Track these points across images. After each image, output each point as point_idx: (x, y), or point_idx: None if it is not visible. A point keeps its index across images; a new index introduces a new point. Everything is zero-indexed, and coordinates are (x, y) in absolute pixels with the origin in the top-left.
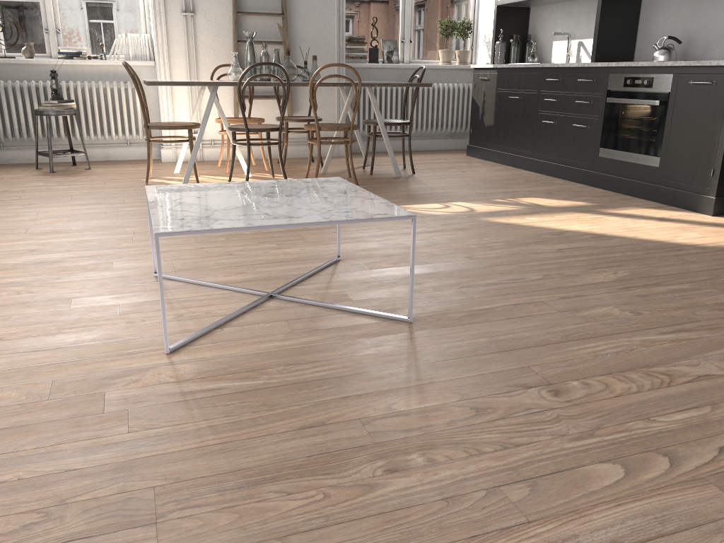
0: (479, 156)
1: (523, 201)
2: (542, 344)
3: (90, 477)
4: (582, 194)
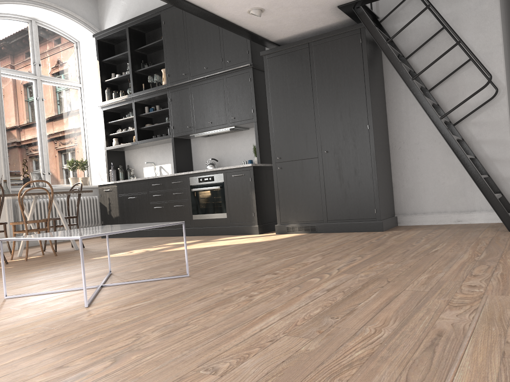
0: (112, 236)
1: (168, 244)
2: (251, 268)
3: (135, 328)
4: (192, 238)
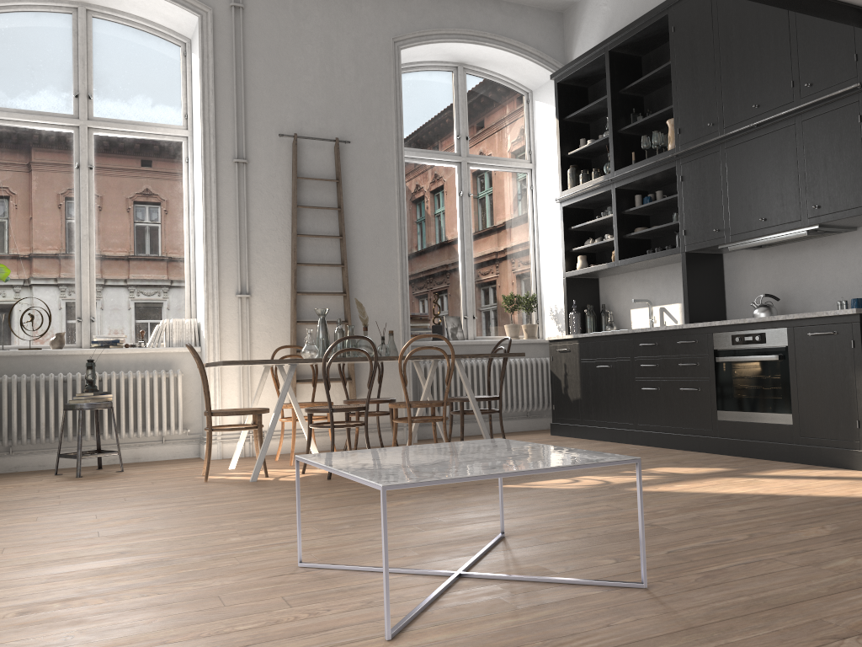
0: (568, 434)
1: (655, 470)
2: (814, 597)
3: None
4: (712, 460)
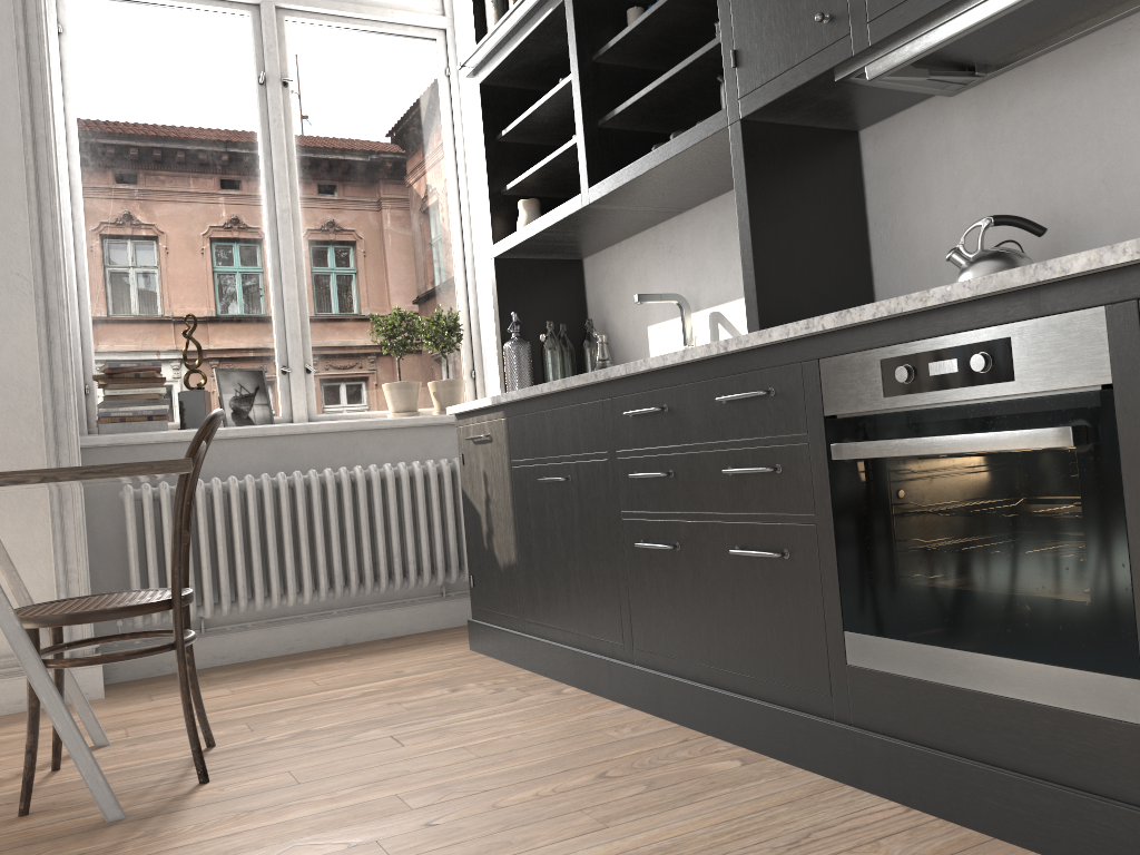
0: (498, 652)
1: None
2: None
3: None
4: None
